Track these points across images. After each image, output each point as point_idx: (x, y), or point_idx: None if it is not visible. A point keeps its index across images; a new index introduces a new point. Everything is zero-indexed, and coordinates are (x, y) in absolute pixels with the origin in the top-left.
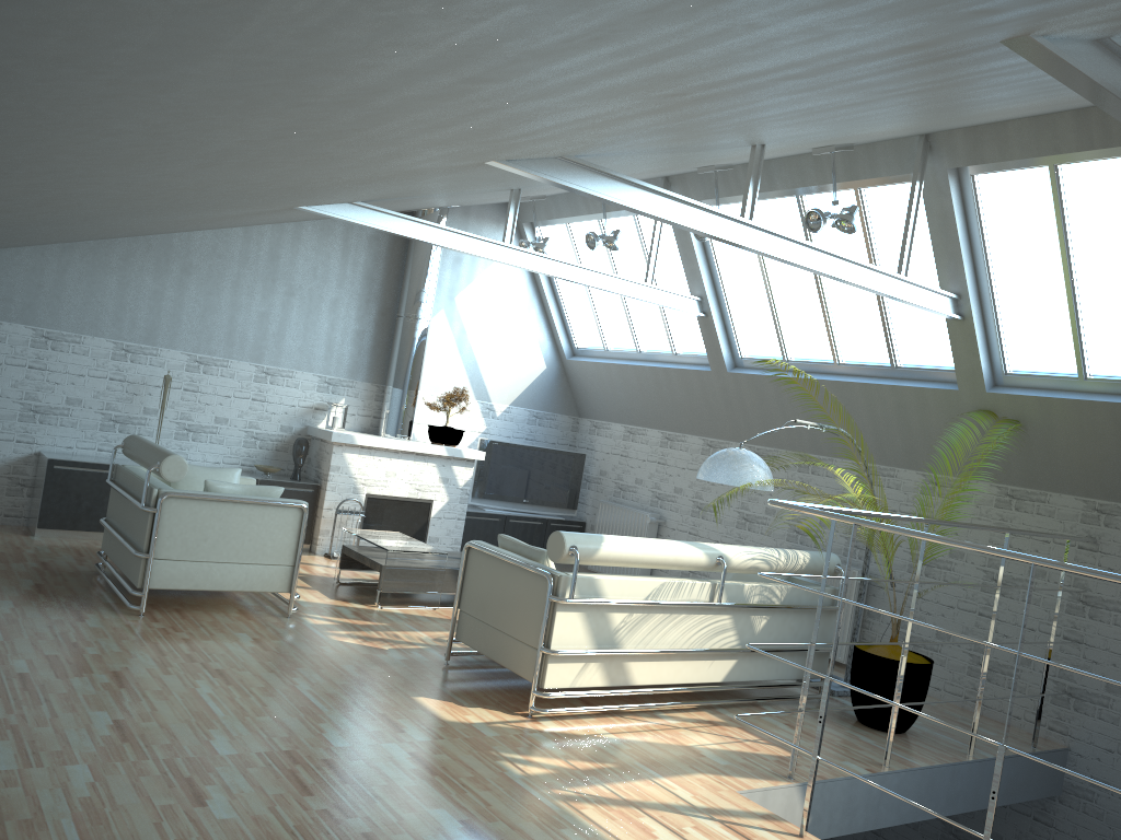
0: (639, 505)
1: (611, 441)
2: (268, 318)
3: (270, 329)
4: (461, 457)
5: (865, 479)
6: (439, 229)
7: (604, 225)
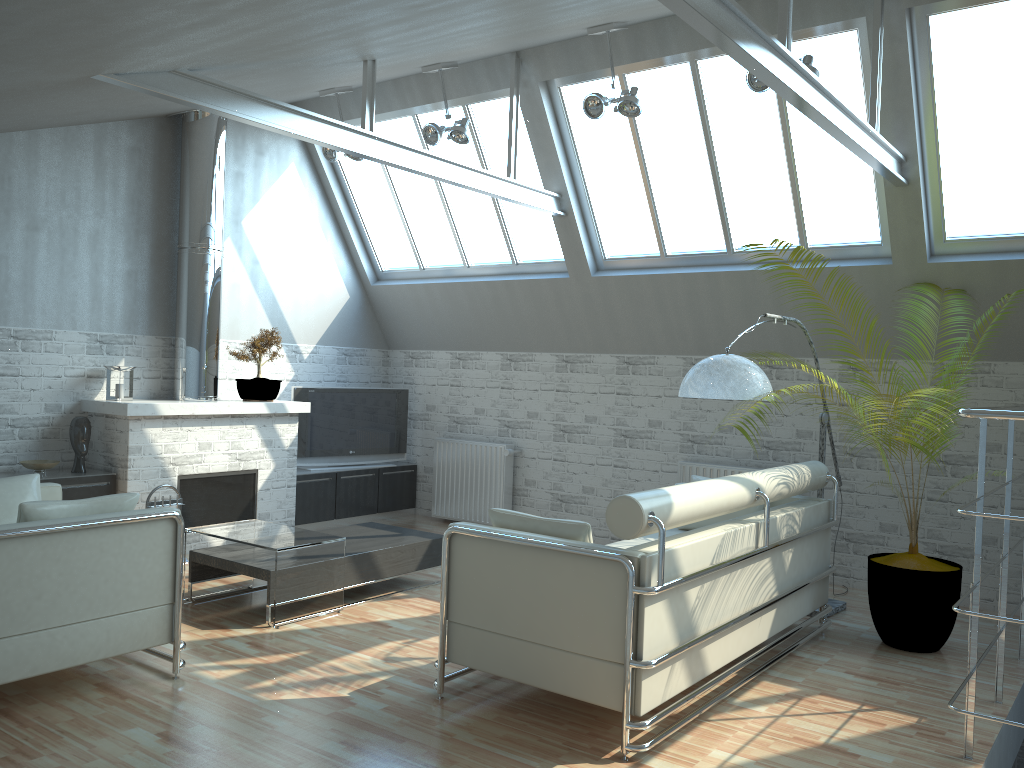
0: (485, 438)
1: (436, 371)
2: (8, 263)
3: (13, 278)
4: (283, 413)
5: (769, 375)
6: (289, 111)
7: (447, 114)
